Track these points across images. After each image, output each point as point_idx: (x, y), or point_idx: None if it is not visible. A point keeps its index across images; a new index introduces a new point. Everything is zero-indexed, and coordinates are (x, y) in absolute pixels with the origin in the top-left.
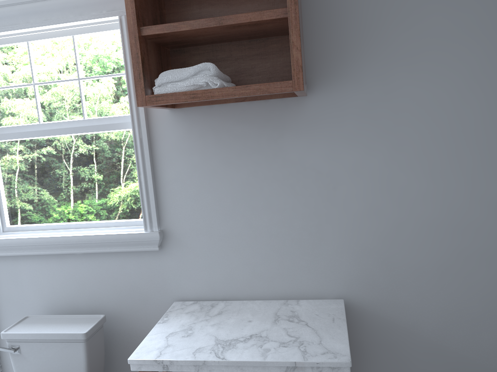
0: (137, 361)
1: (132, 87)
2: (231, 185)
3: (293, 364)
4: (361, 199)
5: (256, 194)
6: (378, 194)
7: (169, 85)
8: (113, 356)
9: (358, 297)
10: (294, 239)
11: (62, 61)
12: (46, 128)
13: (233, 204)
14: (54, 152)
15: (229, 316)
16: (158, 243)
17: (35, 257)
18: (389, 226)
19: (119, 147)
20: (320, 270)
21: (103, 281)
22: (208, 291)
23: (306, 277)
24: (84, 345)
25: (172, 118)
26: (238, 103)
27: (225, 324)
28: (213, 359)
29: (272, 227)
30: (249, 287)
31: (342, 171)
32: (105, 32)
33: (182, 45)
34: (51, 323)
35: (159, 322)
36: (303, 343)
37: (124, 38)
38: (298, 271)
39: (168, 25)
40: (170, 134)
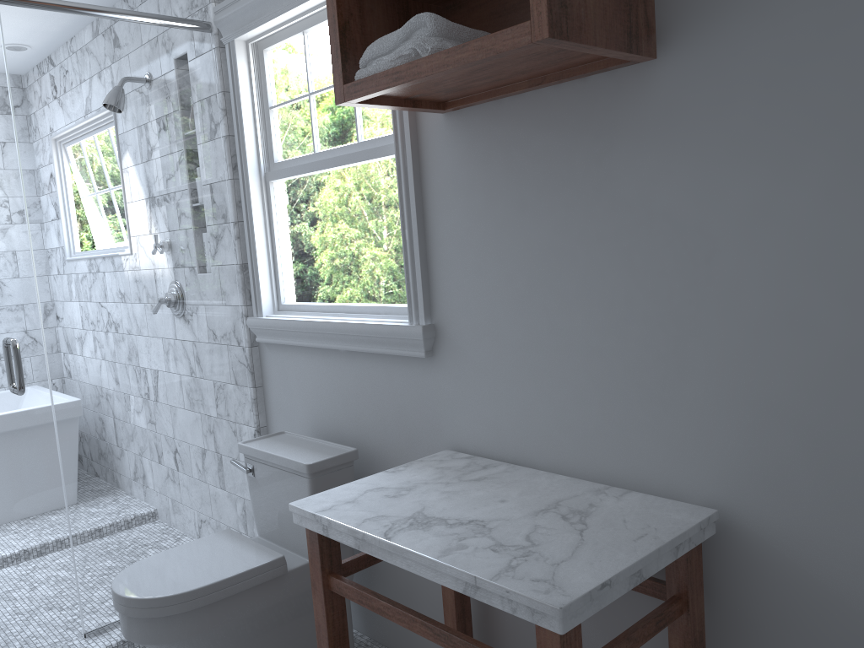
0: (296, 509)
1: None
2: (527, 249)
3: (473, 580)
4: (766, 289)
5: (565, 269)
6: (806, 278)
7: (374, 63)
8: None
9: (753, 513)
10: (628, 365)
11: None
12: (320, 159)
13: (530, 285)
14: None
15: (485, 487)
16: (423, 345)
17: (301, 350)
18: (830, 359)
19: None
20: (676, 438)
21: (367, 398)
22: (493, 443)
23: (648, 448)
24: (309, 483)
25: (447, 129)
26: (539, 90)
27: (463, 495)
28: (375, 535)
29: (591, 336)
30: (552, 448)
31: (725, 221)
32: None
33: None
34: (294, 445)
35: (386, 471)
36: (529, 555)
37: None
38: (635, 432)
39: None
40: (444, 158)
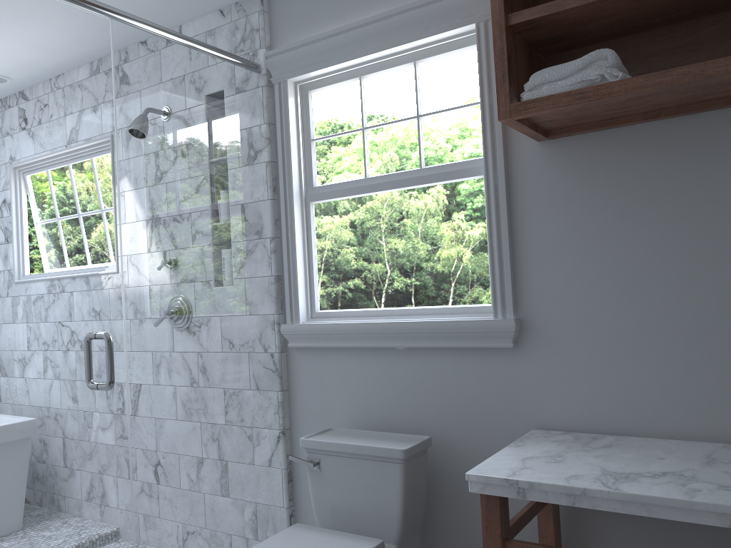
0: (478, 477)
1: (487, 115)
2: (631, 249)
3: None
4: None
5: (673, 264)
6: None
7: (544, 87)
8: (436, 506)
9: None
10: None
11: (381, 170)
12: (372, 183)
13: (634, 279)
14: (362, 288)
15: (624, 450)
16: (512, 336)
17: (345, 352)
18: None
19: (446, 285)
20: None
21: (431, 390)
22: (588, 419)
23: None
24: (402, 468)
25: (542, 154)
26: (647, 123)
27: (617, 457)
28: (599, 488)
29: (702, 317)
30: (658, 417)
31: None
32: (455, 52)
33: (563, 45)
34: (359, 438)
35: (510, 446)
36: None
37: (480, 51)
38: None
39: (547, 5)
40: (538, 178)
